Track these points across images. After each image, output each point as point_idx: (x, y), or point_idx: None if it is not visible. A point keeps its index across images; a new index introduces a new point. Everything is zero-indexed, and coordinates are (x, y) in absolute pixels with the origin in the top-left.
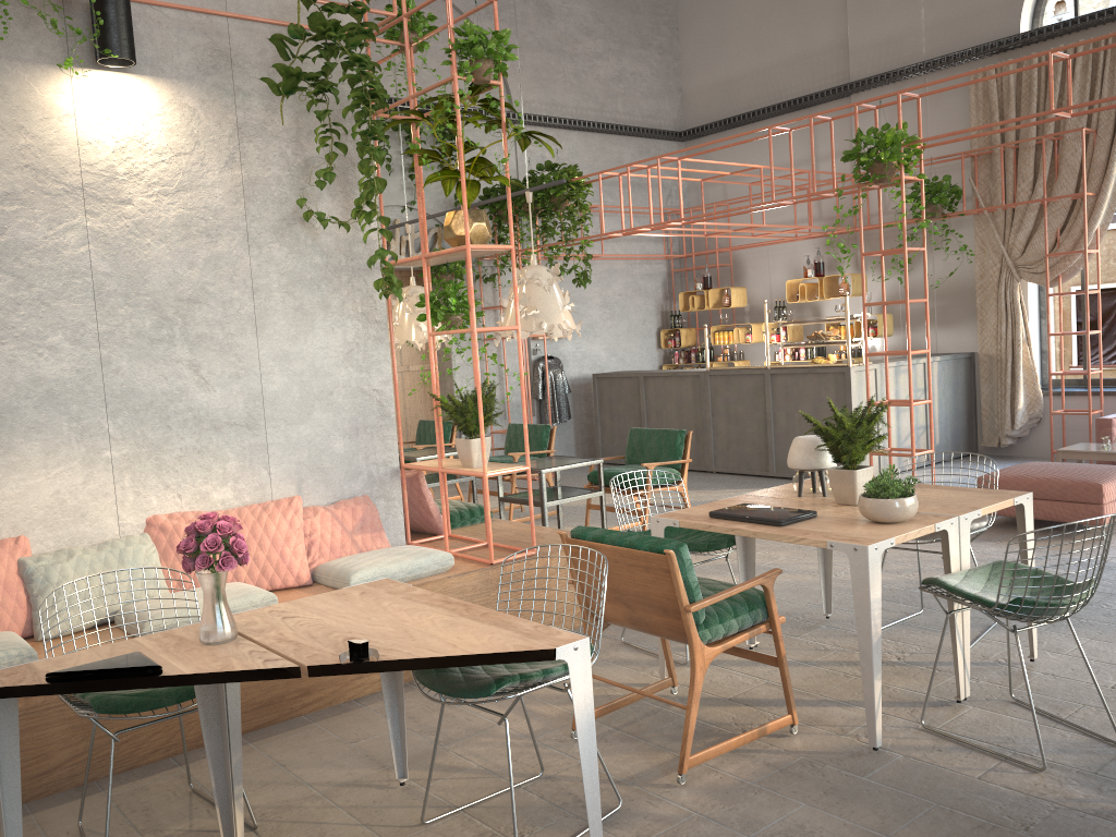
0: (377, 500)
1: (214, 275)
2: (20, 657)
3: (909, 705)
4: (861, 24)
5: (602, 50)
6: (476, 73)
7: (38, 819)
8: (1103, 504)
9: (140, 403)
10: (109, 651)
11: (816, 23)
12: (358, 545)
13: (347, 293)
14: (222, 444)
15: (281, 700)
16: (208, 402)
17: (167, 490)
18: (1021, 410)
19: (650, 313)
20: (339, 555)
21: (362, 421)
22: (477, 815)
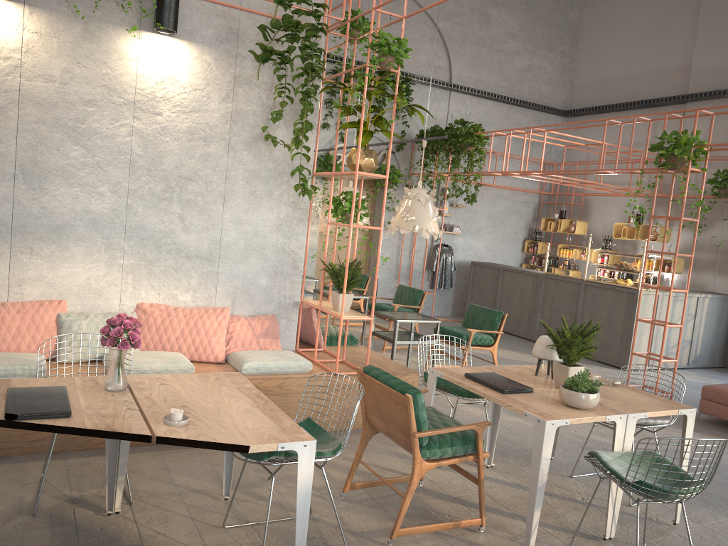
0: (281, 319)
1: (203, 165)
2: (36, 371)
3: (570, 533)
4: (703, 55)
5: (520, 49)
6: (382, 63)
7: (24, 466)
8: None
9: (145, 235)
10: (55, 381)
11: (672, 50)
12: (260, 345)
13: (285, 188)
14: (190, 267)
15: None
16: (186, 241)
17: (152, 289)
18: None
19: (520, 227)
20: (246, 348)
21: (280, 268)
22: (258, 531)
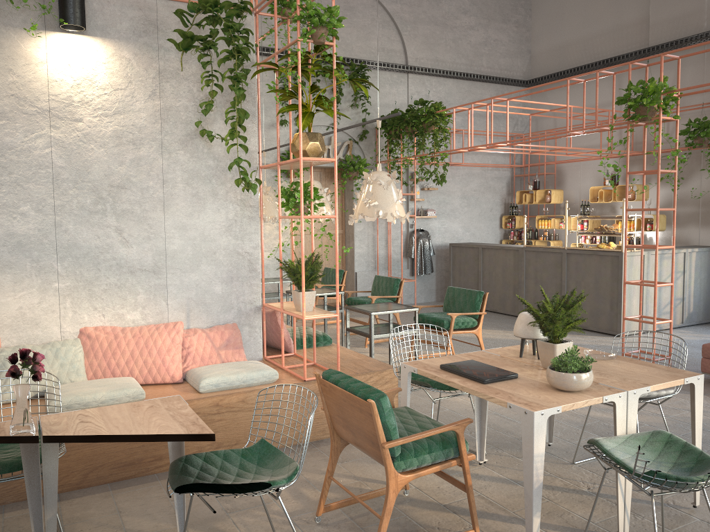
0: (243, 327)
1: (136, 170)
2: None
3: None
4: (660, 5)
5: (474, 24)
6: (314, 37)
7: None
8: None
9: (80, 253)
10: None
11: (627, 5)
12: (221, 357)
13: (230, 186)
14: (135, 282)
15: (140, 462)
16: (127, 255)
17: (95, 311)
18: None
19: (496, 204)
20: (207, 363)
21: (236, 273)
22: None
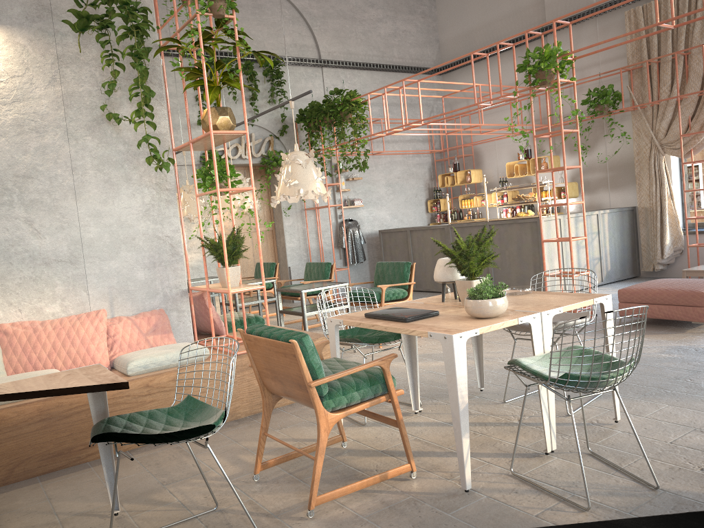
0: (171, 312)
1: (42, 159)
2: None
3: (510, 456)
4: None
5: (382, 16)
6: (213, 10)
7: None
8: None
9: None
10: None
11: None
12: (150, 343)
13: (144, 170)
14: (52, 274)
15: (70, 451)
16: (40, 246)
17: (10, 307)
18: (668, 245)
19: (420, 189)
20: (135, 349)
21: (158, 257)
22: None
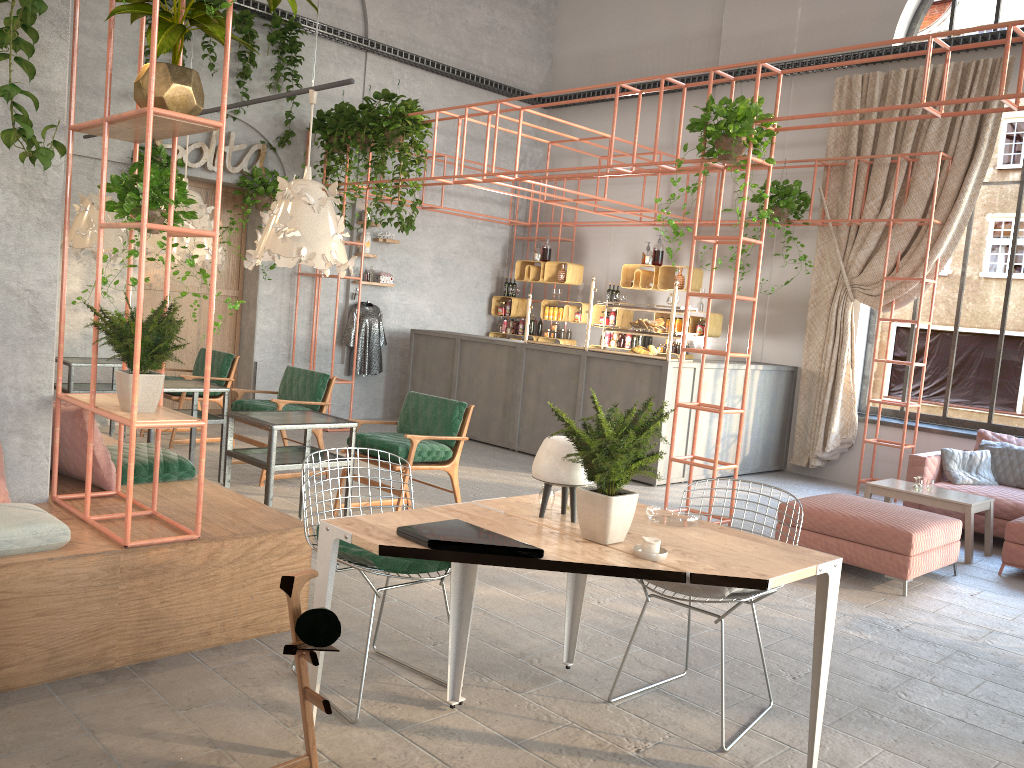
0: (10, 436)
1: None
2: None
3: None
4: (737, 15)
5: None
6: None
7: None
8: (910, 555)
9: None
10: None
11: (694, 8)
12: None
13: (1, 154)
14: None
15: None
16: None
17: None
18: (835, 433)
19: (485, 277)
20: None
21: (1, 328)
22: None
